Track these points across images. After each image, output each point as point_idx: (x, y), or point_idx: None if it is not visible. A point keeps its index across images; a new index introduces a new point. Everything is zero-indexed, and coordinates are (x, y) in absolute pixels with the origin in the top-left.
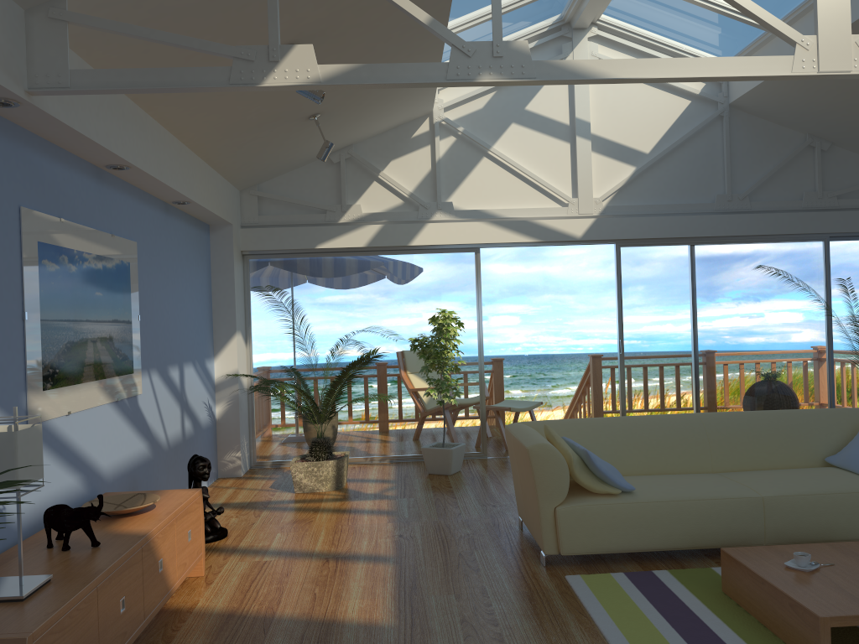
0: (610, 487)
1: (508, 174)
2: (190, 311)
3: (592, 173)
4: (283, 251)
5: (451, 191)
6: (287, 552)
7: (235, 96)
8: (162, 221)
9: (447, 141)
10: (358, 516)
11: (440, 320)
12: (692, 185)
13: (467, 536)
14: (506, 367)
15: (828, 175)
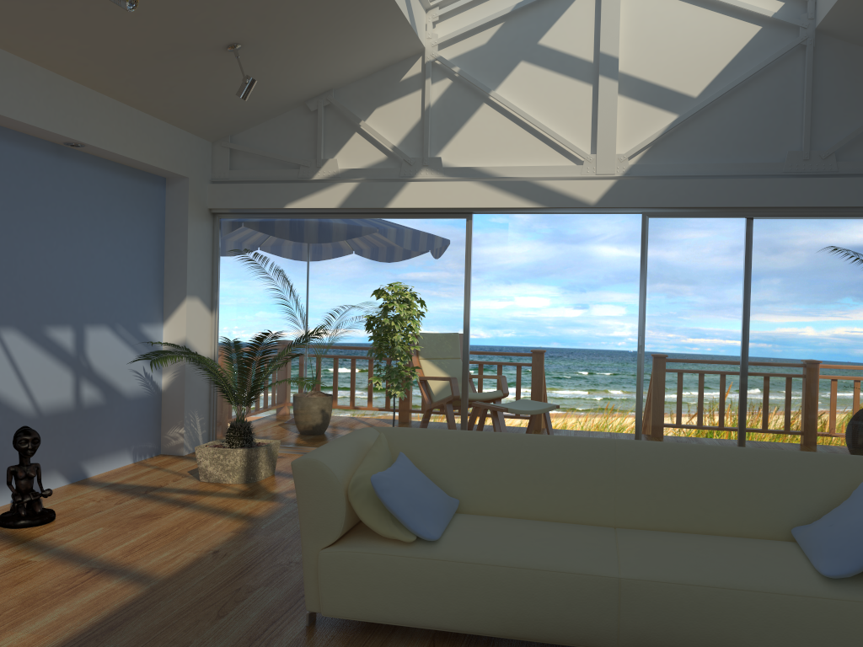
0: (403, 531)
1: (512, 125)
2: (109, 269)
3: (619, 123)
4: (252, 211)
5: (443, 145)
6: (69, 553)
7: (76, 12)
8: (46, 164)
9: (441, 84)
10: (213, 519)
11: (384, 295)
12: (755, 139)
13: (286, 564)
14: (606, 363)
15: None
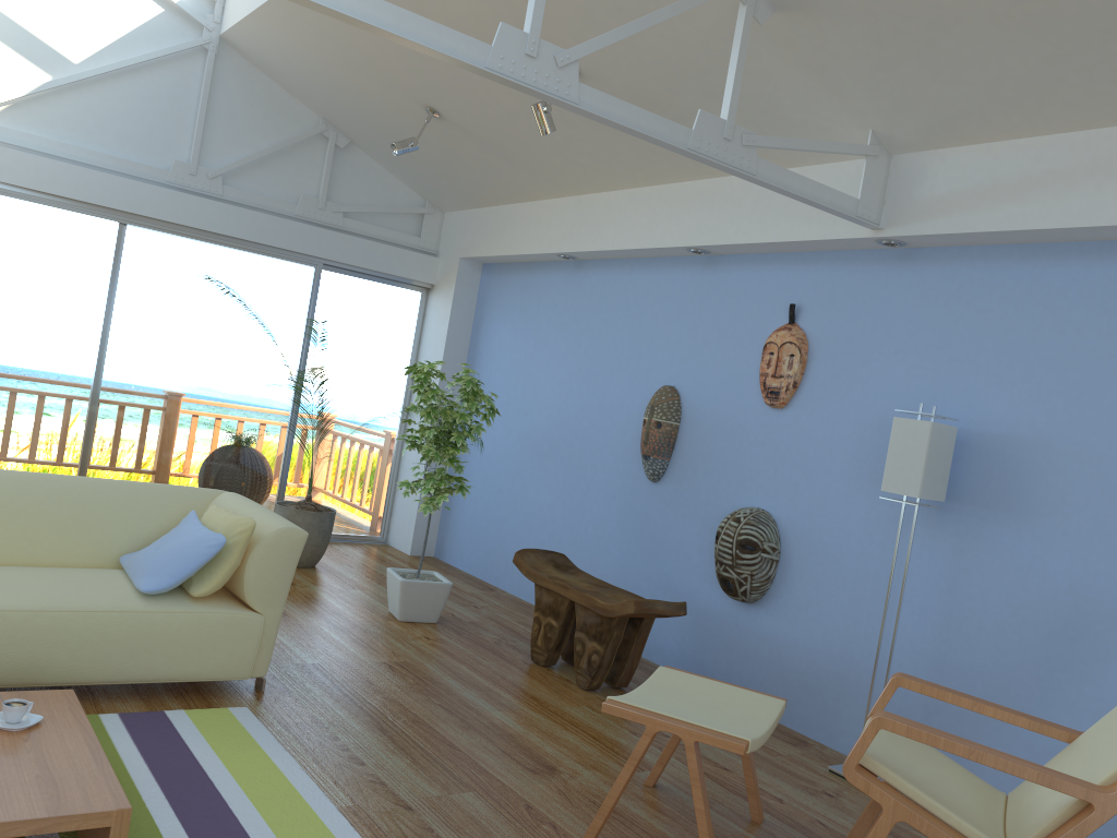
0: None
1: None
2: None
3: None
4: None
5: None
6: None
7: None
8: None
9: None
10: None
11: None
12: (141, 135)
13: None
14: None
15: (340, 182)
